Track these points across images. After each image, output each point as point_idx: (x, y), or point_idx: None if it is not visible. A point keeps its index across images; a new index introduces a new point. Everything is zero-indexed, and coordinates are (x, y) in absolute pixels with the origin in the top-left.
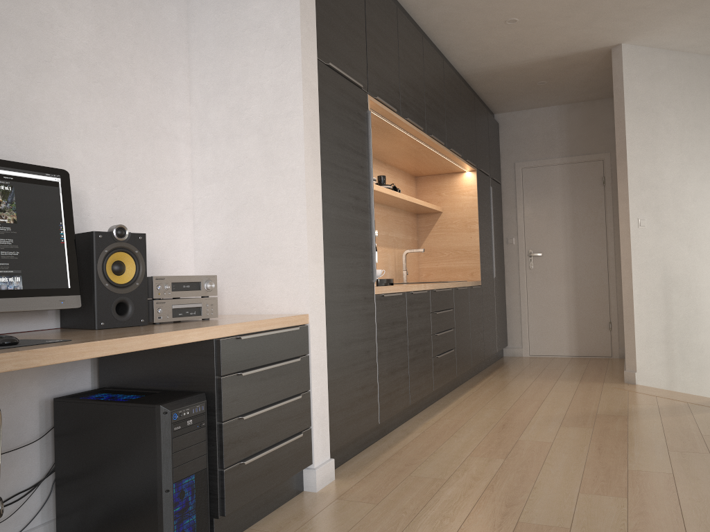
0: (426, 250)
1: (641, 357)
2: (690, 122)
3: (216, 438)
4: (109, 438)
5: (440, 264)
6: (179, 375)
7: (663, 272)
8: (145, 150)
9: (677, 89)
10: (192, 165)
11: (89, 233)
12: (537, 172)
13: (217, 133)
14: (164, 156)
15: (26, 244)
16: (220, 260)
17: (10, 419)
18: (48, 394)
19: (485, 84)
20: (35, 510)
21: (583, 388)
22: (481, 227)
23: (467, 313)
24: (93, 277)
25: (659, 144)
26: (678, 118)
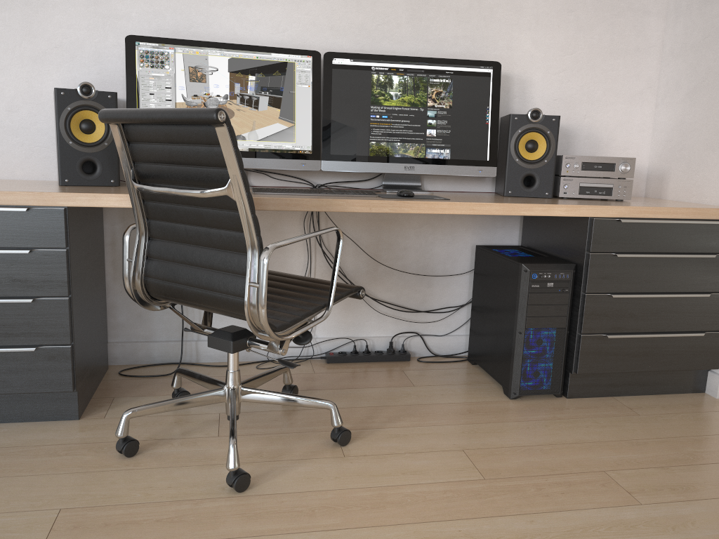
0: None
1: None
2: None
3: (579, 306)
4: (496, 282)
5: None
6: (564, 245)
7: None
8: (603, 31)
9: None
10: (663, 40)
11: (508, 116)
12: None
13: (690, 1)
14: (626, 35)
15: (456, 124)
16: (671, 143)
17: (448, 254)
18: (480, 242)
19: None
20: (460, 323)
21: None
22: None
23: None
24: (506, 153)
25: None
26: None
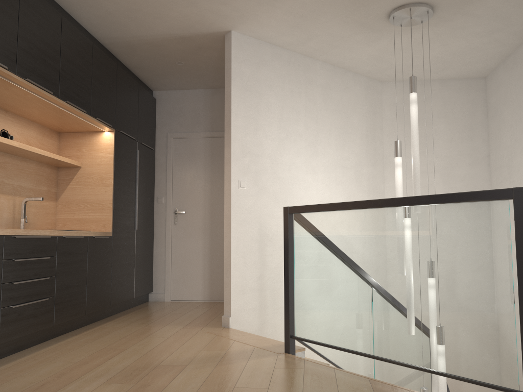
0: (64, 201)
1: (235, 303)
2: (289, 105)
3: None
4: None
5: (76, 215)
6: None
7: (259, 228)
8: None
9: (278, 77)
10: None
11: None
12: (185, 143)
13: None
14: None
15: None
16: None
17: None
18: None
19: (129, 57)
20: None
21: (180, 333)
22: (118, 183)
23: (83, 261)
24: None
25: (261, 119)
26: (278, 101)
